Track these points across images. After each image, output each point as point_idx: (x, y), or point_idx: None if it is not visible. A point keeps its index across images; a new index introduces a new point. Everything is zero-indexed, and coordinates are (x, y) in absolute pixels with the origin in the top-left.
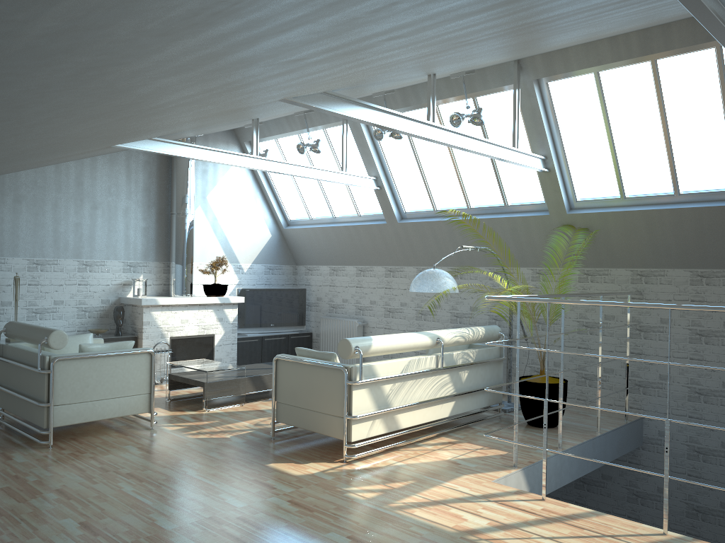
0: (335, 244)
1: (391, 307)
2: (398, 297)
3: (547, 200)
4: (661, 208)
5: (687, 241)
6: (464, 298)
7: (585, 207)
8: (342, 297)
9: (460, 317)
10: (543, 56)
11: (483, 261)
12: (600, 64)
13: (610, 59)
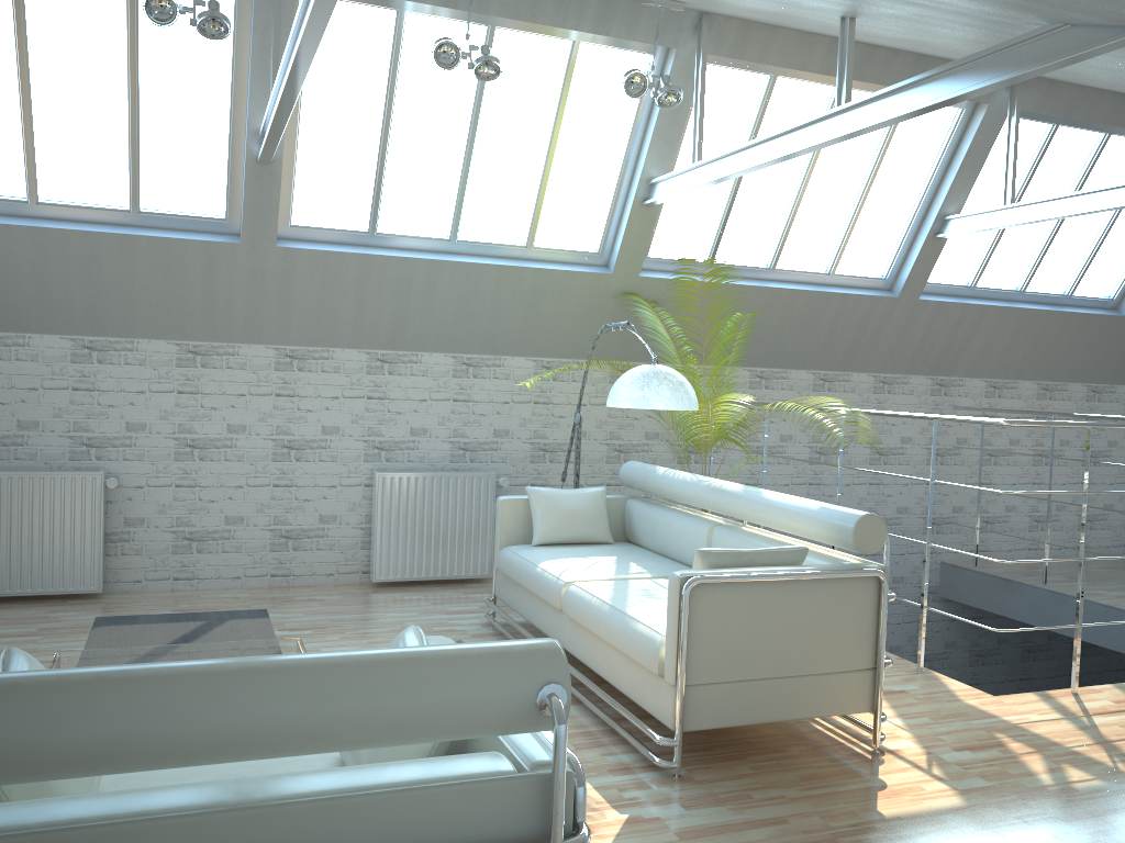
0: (18, 276)
1: (197, 437)
2: (221, 413)
3: (621, 250)
4: (761, 286)
5: (764, 331)
6: (399, 412)
7: (656, 269)
8: (16, 416)
9: (389, 448)
10: (741, 25)
11: (445, 343)
12: (802, 69)
13: (818, 67)
